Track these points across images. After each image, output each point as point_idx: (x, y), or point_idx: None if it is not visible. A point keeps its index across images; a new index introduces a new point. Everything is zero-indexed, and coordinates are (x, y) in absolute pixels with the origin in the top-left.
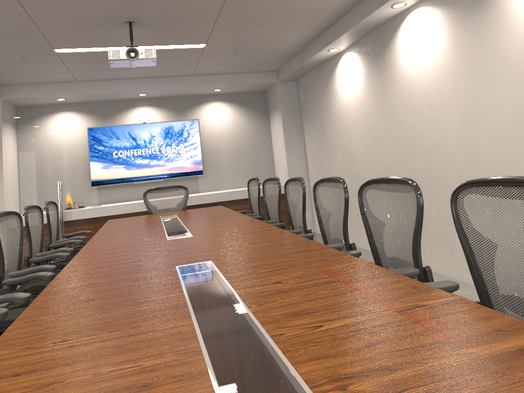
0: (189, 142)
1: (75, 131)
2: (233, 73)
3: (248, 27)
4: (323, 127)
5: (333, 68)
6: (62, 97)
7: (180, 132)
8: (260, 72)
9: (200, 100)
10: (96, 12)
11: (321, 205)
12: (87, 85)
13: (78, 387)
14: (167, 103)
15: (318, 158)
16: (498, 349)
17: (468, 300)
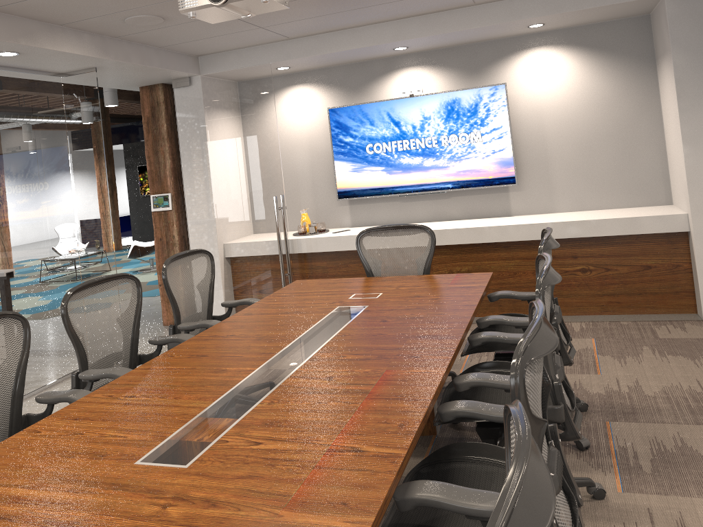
0: (489, 125)
1: (314, 114)
2: None
3: None
4: None
5: None
6: (279, 65)
7: (472, 108)
8: None
9: (510, 47)
10: None
11: None
12: (306, 44)
13: None
14: (449, 58)
15: None
16: None
17: None
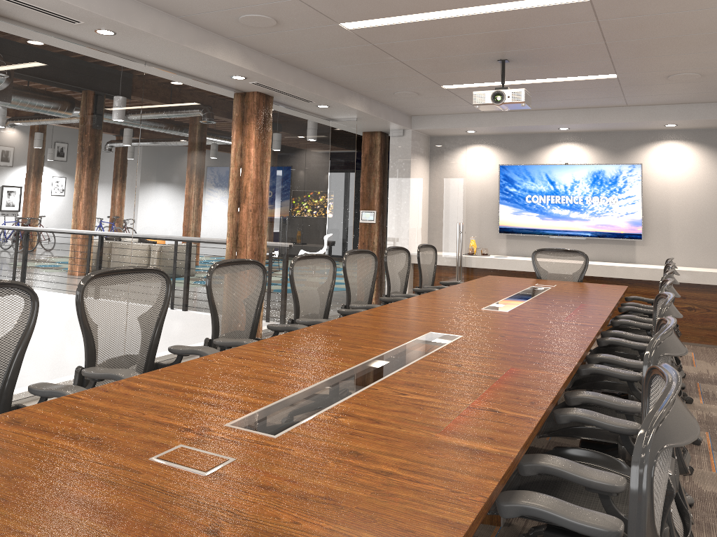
0: (625, 193)
1: (487, 168)
2: (692, 103)
3: (663, 54)
4: None
5: None
6: (470, 129)
7: (613, 179)
8: None
9: (648, 138)
10: (460, 54)
11: None
12: (495, 117)
13: (250, 371)
14: (598, 140)
15: None
16: (456, 442)
17: (537, 422)
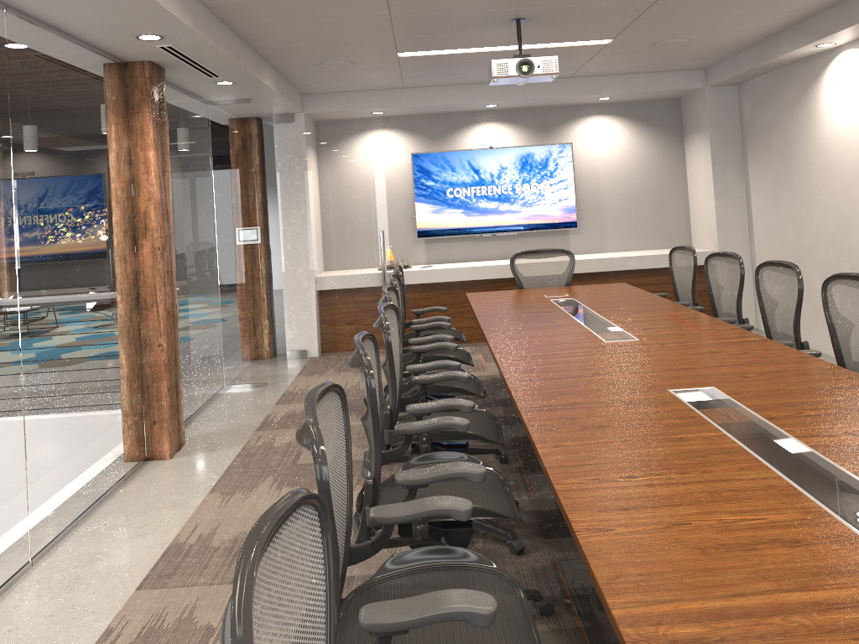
0: (557, 177)
1: (394, 158)
2: (633, 74)
3: (689, 17)
4: (788, 166)
5: (817, 72)
6: (380, 110)
7: (543, 162)
8: (677, 71)
9: (574, 113)
10: (479, 10)
11: (835, 312)
12: (416, 94)
13: (714, 531)
14: (523, 118)
15: (773, 213)
16: None
17: None
